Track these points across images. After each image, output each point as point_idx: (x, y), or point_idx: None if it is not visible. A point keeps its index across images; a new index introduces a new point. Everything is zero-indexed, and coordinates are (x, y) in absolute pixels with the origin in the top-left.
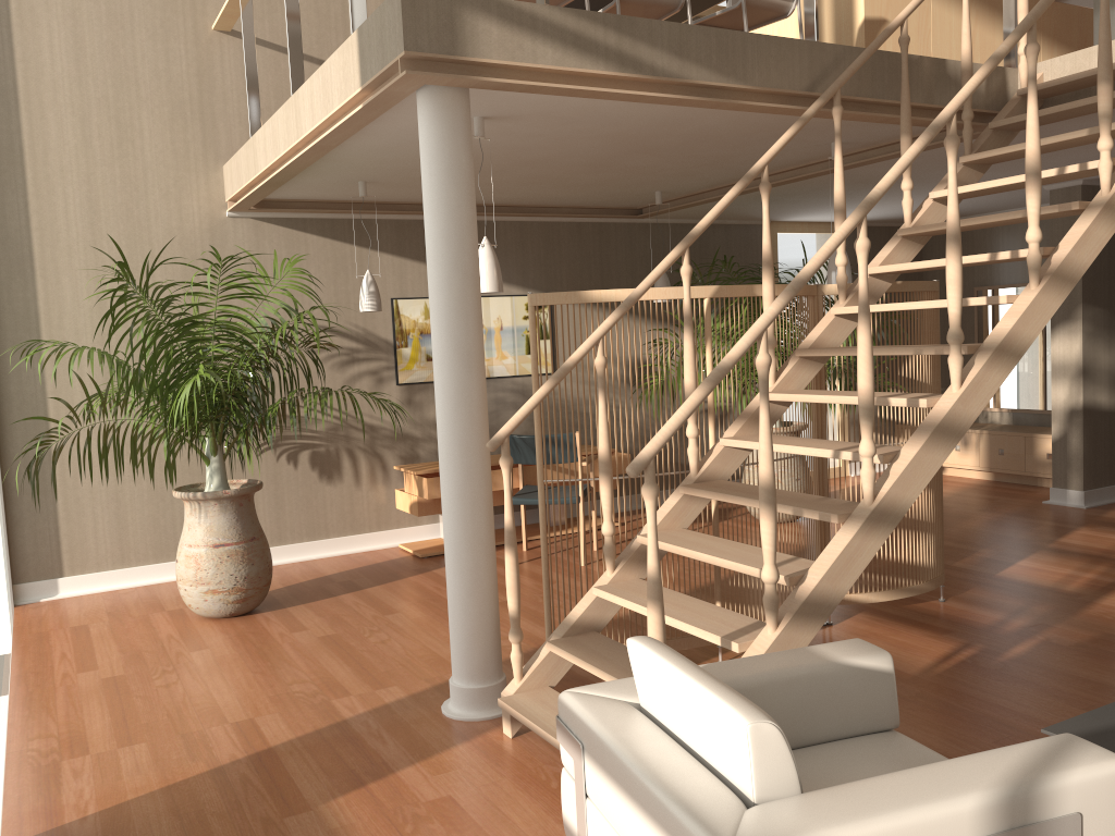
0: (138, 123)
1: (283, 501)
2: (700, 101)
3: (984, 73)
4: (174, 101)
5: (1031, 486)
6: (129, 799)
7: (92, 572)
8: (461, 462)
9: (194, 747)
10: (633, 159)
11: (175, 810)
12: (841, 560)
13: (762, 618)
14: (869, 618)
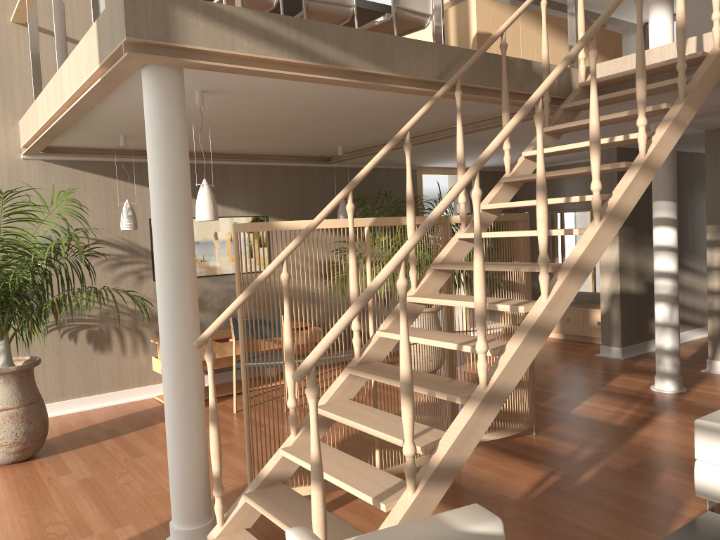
0: None
1: (66, 367)
2: (360, 84)
3: (561, 69)
4: None
5: (587, 342)
6: None
7: None
8: (177, 354)
9: None
10: (319, 124)
11: None
12: (463, 433)
13: None
14: (485, 451)
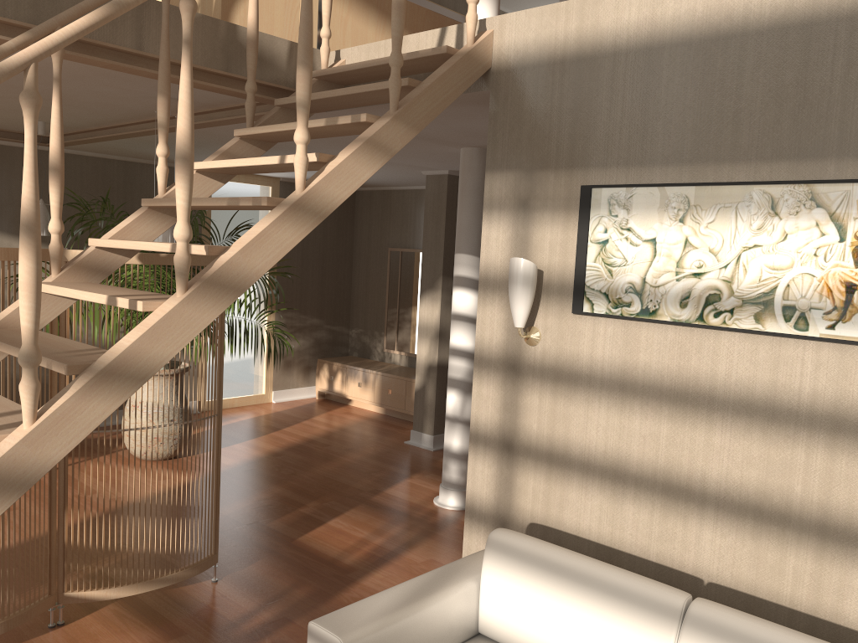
0: None
1: None
2: None
3: (94, 18)
4: None
5: (410, 422)
6: None
7: None
8: None
9: None
10: None
11: None
12: None
13: None
14: (114, 613)
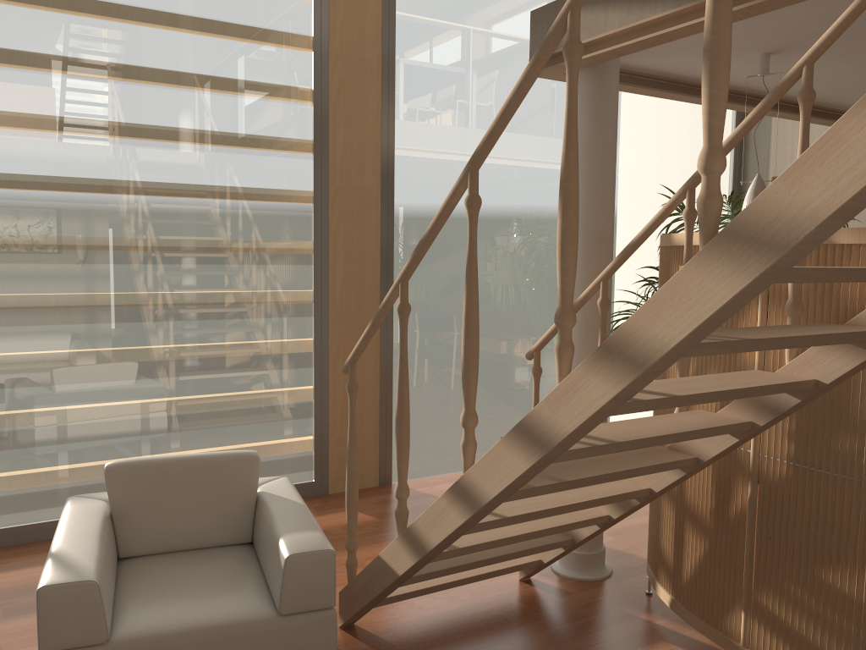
0: None
1: None
2: None
3: None
4: None
5: None
6: (437, 496)
7: None
8: None
9: None
10: None
11: (423, 506)
12: (431, 512)
13: None
14: None
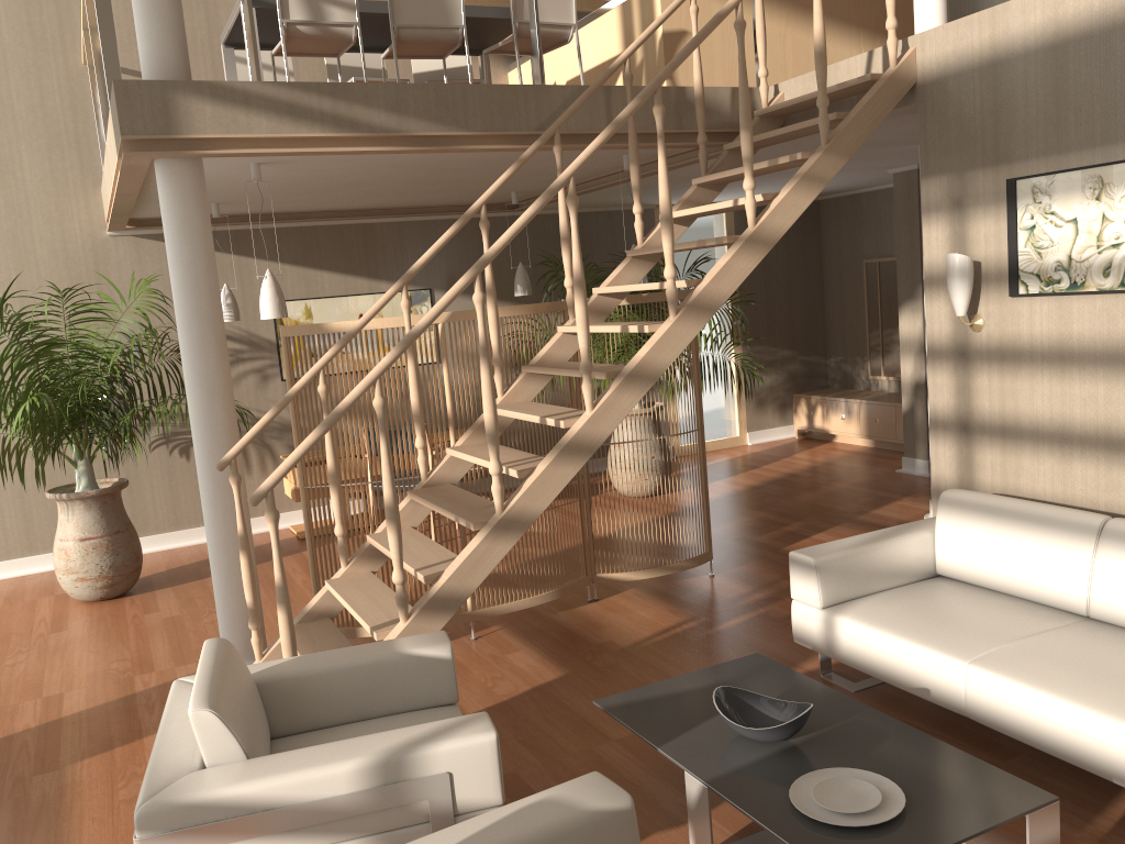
0: (18, 156)
1: (178, 491)
2: (423, 150)
3: (603, 138)
4: (51, 133)
5: (904, 452)
6: None
7: (3, 560)
8: (211, 477)
9: (2, 718)
10: (449, 176)
11: None
12: (468, 562)
13: (513, 599)
14: (634, 594)
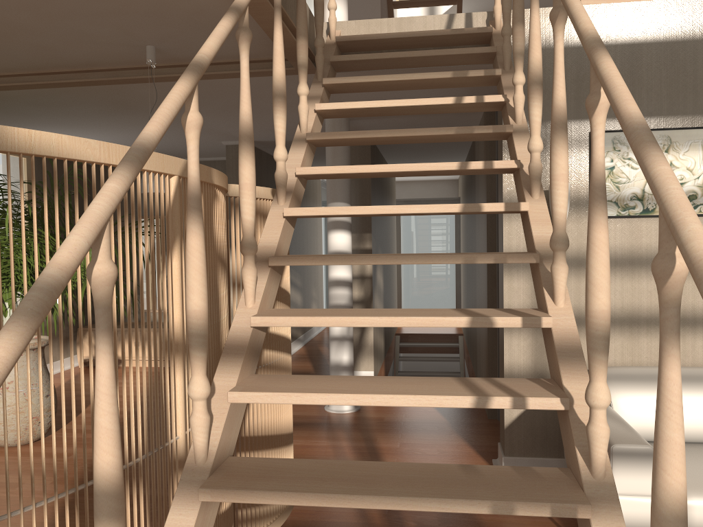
0: None
1: None
2: None
3: None
4: None
5: None
6: None
7: None
8: None
9: None
10: None
11: None
12: None
13: None
14: None
